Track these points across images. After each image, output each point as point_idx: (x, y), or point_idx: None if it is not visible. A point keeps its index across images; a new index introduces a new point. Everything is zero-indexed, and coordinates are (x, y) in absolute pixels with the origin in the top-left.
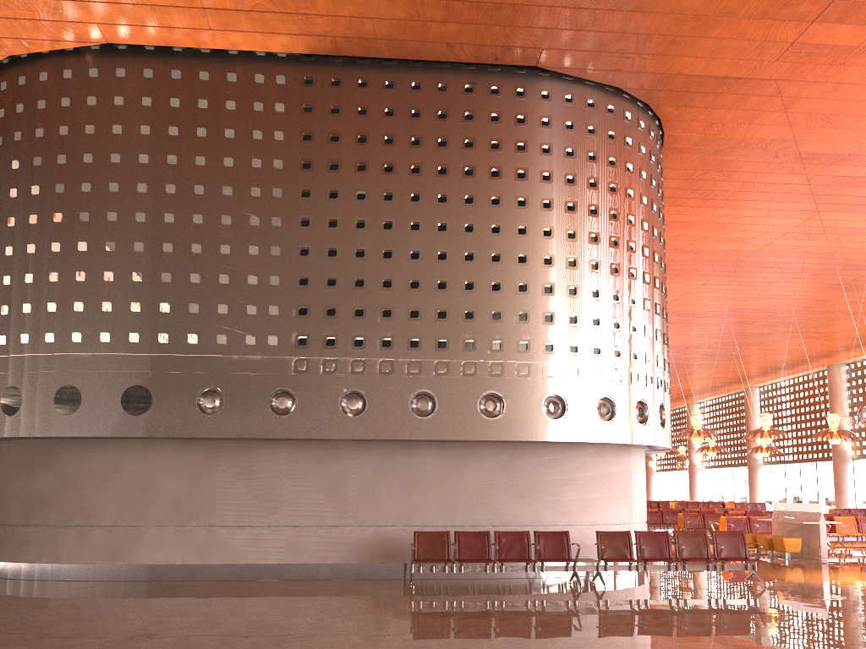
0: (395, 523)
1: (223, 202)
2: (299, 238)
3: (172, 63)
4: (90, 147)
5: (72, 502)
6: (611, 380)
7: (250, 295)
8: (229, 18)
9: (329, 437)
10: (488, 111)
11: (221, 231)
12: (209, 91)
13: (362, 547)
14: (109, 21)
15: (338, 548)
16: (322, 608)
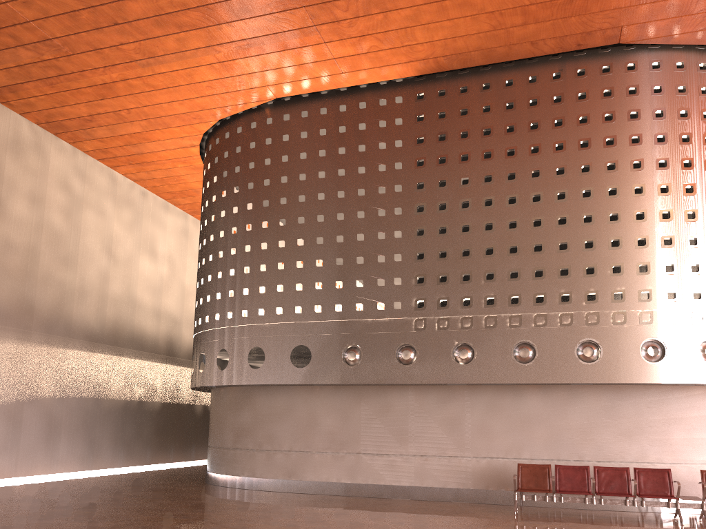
0: (505, 456)
1: (358, 201)
2: (416, 222)
3: (320, 103)
4: (267, 174)
5: (262, 432)
6: None
7: (379, 271)
8: (354, 61)
9: (444, 382)
10: (575, 91)
11: (357, 223)
12: (346, 119)
13: (477, 475)
14: (274, 82)
15: (457, 475)
16: (423, 524)
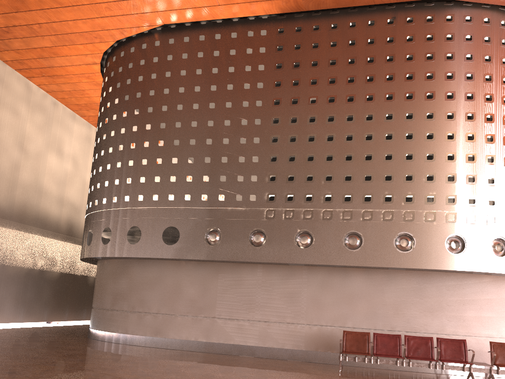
0: (333, 324)
1: (226, 112)
2: (272, 131)
3: (199, 32)
4: (153, 86)
5: (136, 297)
6: (504, 225)
7: (240, 169)
8: None
9: (287, 262)
10: (404, 34)
11: (223, 130)
12: (220, 45)
13: (309, 339)
14: (162, 9)
15: (293, 339)
16: (264, 378)
